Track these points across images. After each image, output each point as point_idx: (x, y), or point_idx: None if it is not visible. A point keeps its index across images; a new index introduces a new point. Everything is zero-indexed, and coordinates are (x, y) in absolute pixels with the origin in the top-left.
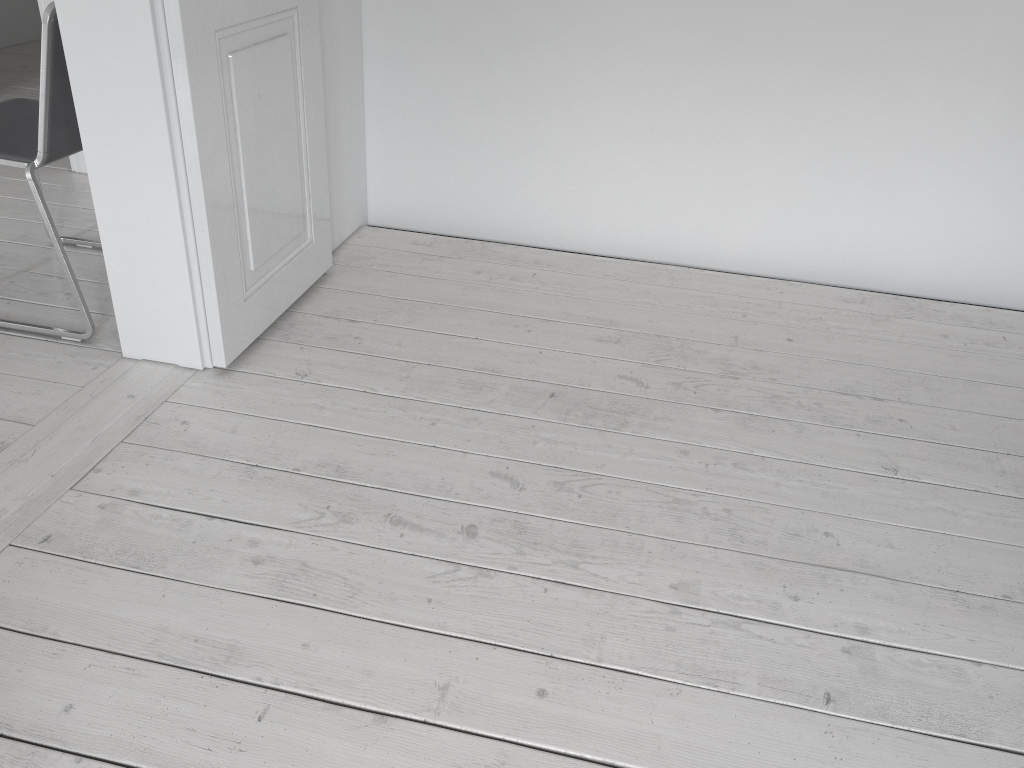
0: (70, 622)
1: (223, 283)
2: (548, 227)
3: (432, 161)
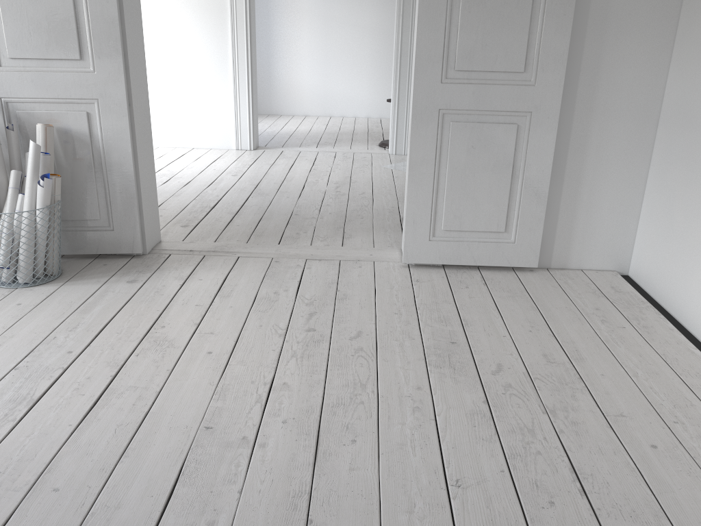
0: (237, 272)
1: (412, 223)
2: (696, 317)
3: (659, 242)
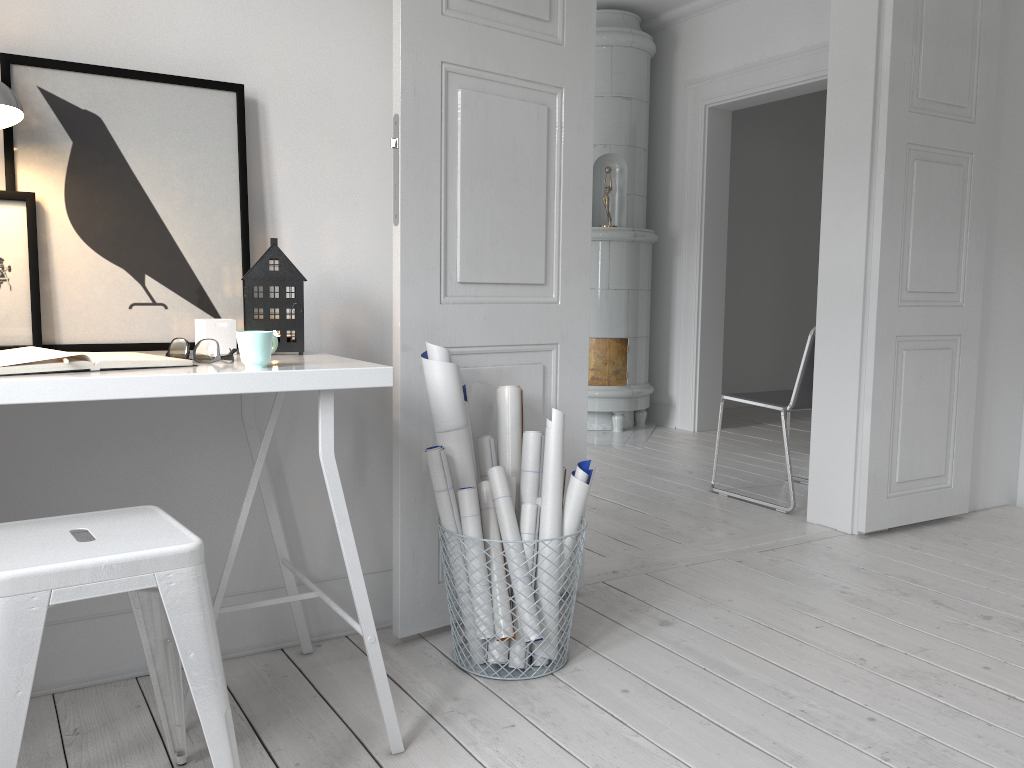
0: (740, 582)
1: (873, 478)
2: None
3: None
